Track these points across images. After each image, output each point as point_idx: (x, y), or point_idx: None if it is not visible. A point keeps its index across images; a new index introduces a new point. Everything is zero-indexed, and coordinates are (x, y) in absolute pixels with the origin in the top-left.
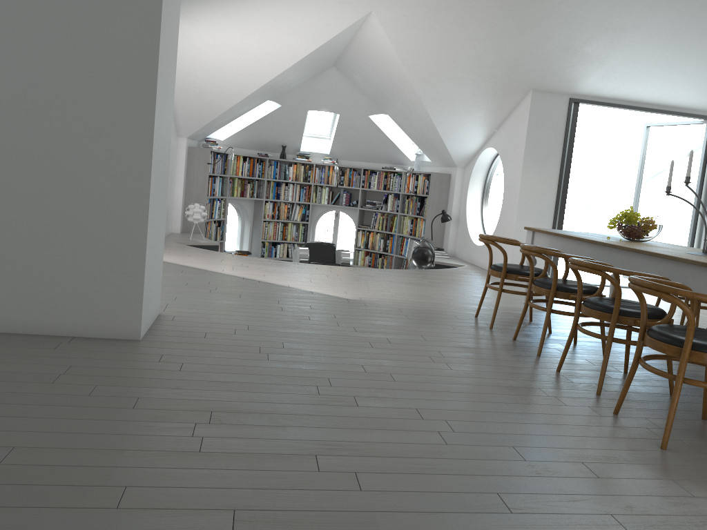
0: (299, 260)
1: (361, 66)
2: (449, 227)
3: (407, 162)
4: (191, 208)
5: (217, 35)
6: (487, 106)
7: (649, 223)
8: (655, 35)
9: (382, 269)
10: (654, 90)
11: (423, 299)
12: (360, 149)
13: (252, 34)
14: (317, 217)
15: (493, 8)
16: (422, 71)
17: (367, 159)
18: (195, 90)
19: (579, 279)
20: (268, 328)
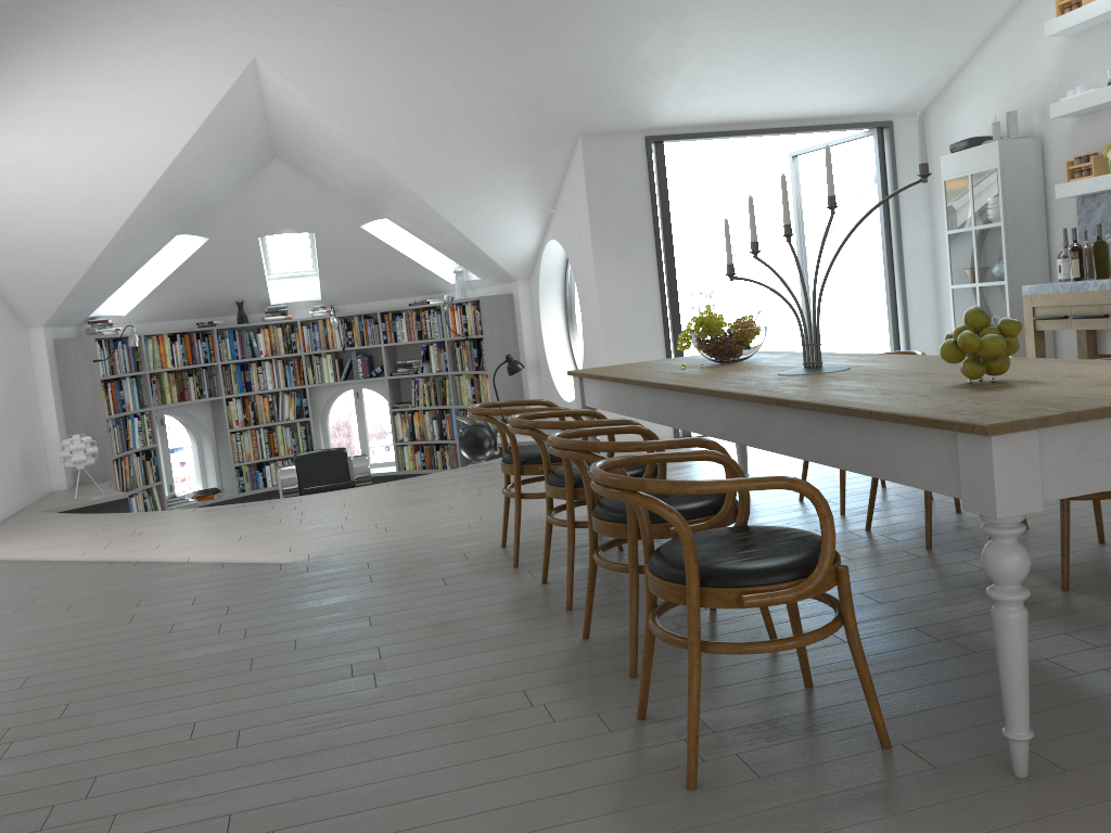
0: (282, 490)
1: (306, 150)
2: (526, 380)
3: (447, 287)
4: (66, 445)
5: (6, 148)
6: (520, 176)
7: (744, 327)
8: (738, 11)
9: (396, 481)
10: (775, 98)
11: (429, 529)
12: (368, 281)
13: (67, 134)
14: (326, 406)
15: (457, 16)
16: (388, 140)
17: (385, 294)
18: (17, 245)
19: (582, 467)
20: (65, 675)
